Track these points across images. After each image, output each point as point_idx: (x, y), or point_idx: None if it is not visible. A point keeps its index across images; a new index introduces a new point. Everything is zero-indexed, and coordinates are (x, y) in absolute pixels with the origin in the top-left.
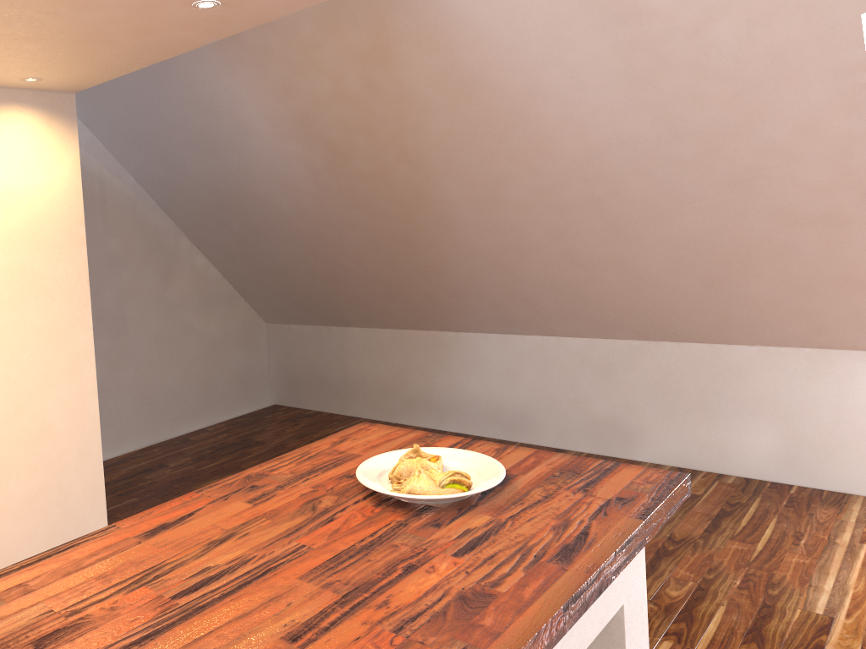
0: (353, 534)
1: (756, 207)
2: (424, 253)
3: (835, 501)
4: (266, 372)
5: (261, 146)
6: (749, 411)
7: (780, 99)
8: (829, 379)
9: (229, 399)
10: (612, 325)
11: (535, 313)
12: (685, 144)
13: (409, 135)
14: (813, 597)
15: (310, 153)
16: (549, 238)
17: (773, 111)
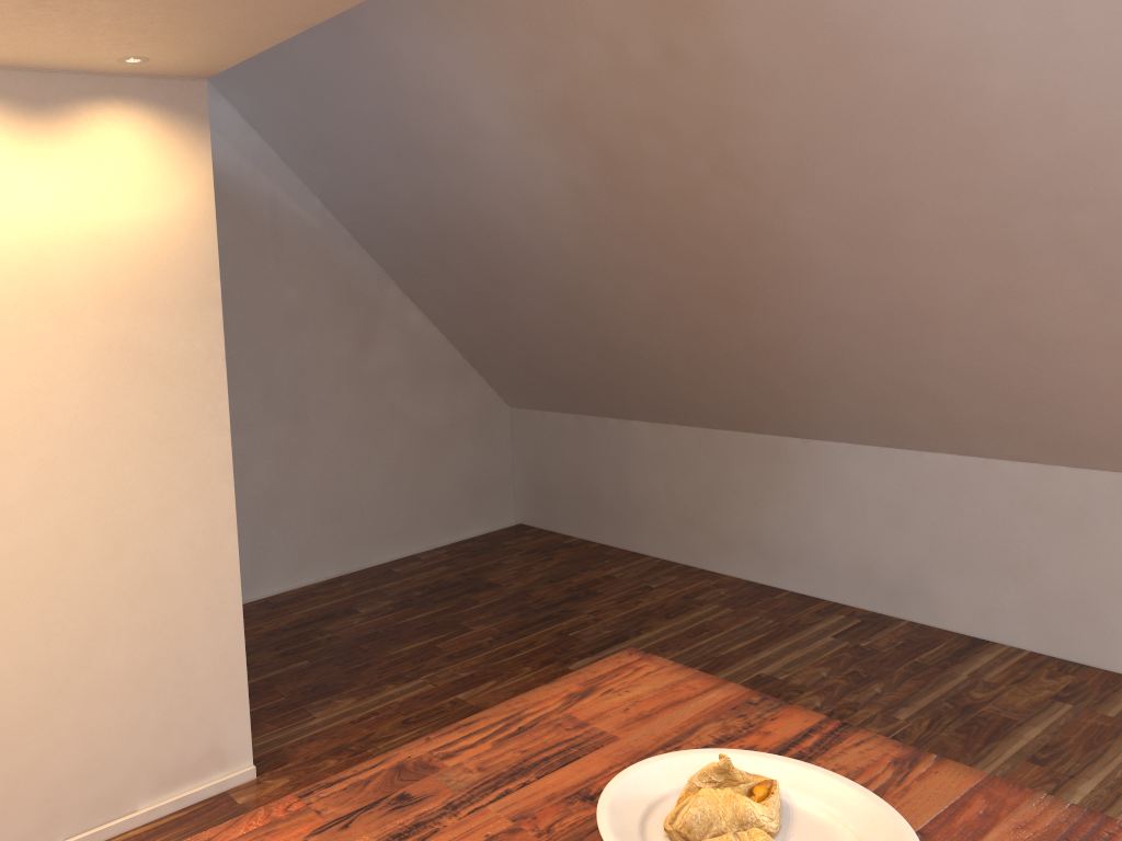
0: None
1: None
2: (755, 319)
3: None
4: (509, 477)
5: (497, 153)
6: None
7: None
8: None
9: (453, 514)
10: (1089, 447)
11: (944, 420)
12: None
13: (734, 132)
14: None
15: (572, 162)
16: (979, 301)
17: None
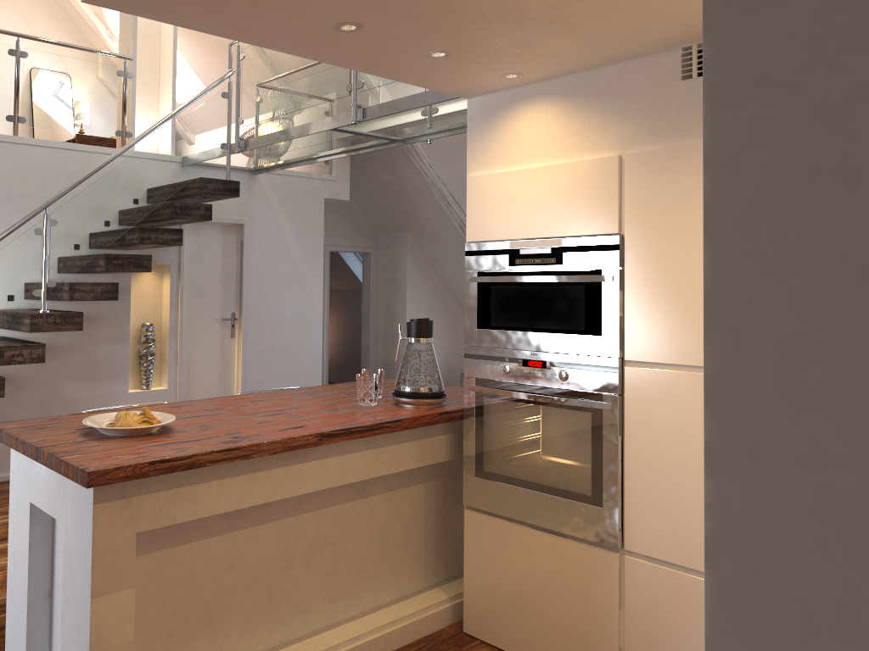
0: (198, 420)
1: None
2: None
3: None
4: None
5: None
6: None
7: None
8: None
9: None
10: None
11: None
12: None
13: None
14: None
15: None
16: None
17: None
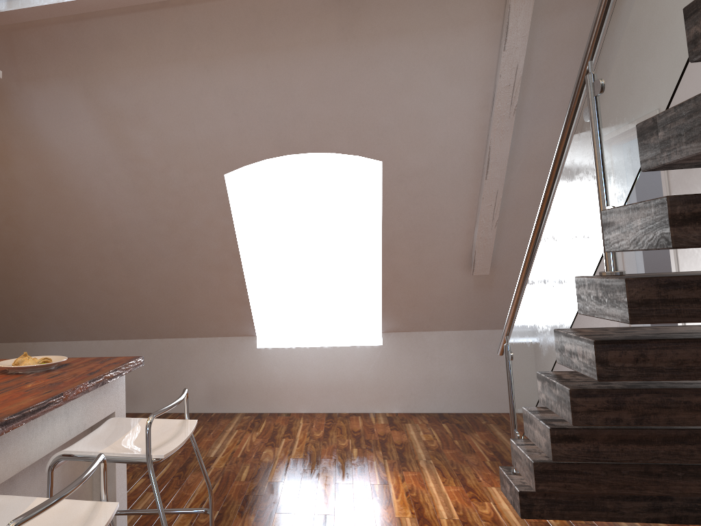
0: None
1: (192, 260)
2: (17, 286)
3: (230, 416)
4: None
5: None
6: (194, 374)
7: (198, 207)
8: (228, 353)
9: None
10: (128, 330)
11: (85, 325)
12: (161, 225)
13: (15, 208)
14: (211, 451)
15: None
16: (94, 276)
17: (196, 213)
